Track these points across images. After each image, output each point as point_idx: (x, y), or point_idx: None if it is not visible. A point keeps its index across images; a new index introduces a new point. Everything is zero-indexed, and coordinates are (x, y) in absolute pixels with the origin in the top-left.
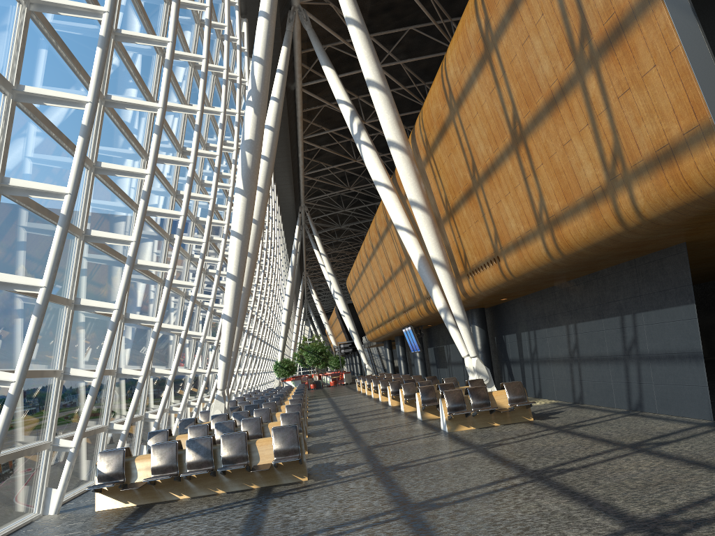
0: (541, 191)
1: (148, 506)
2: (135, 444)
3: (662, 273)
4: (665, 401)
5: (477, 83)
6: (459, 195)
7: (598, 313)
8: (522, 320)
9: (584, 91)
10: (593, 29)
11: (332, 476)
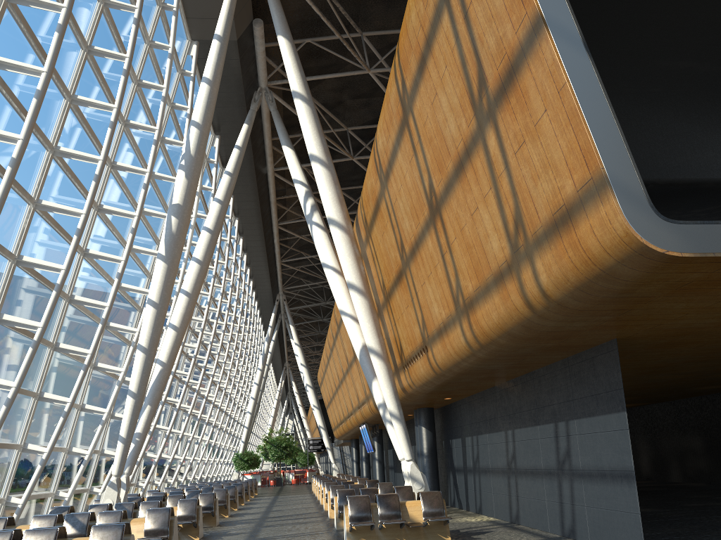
0: (456, 270)
1: None
2: None
3: (594, 375)
4: (597, 529)
5: (400, 152)
6: (393, 278)
7: (534, 418)
8: (467, 423)
9: (485, 149)
10: (488, 76)
11: None
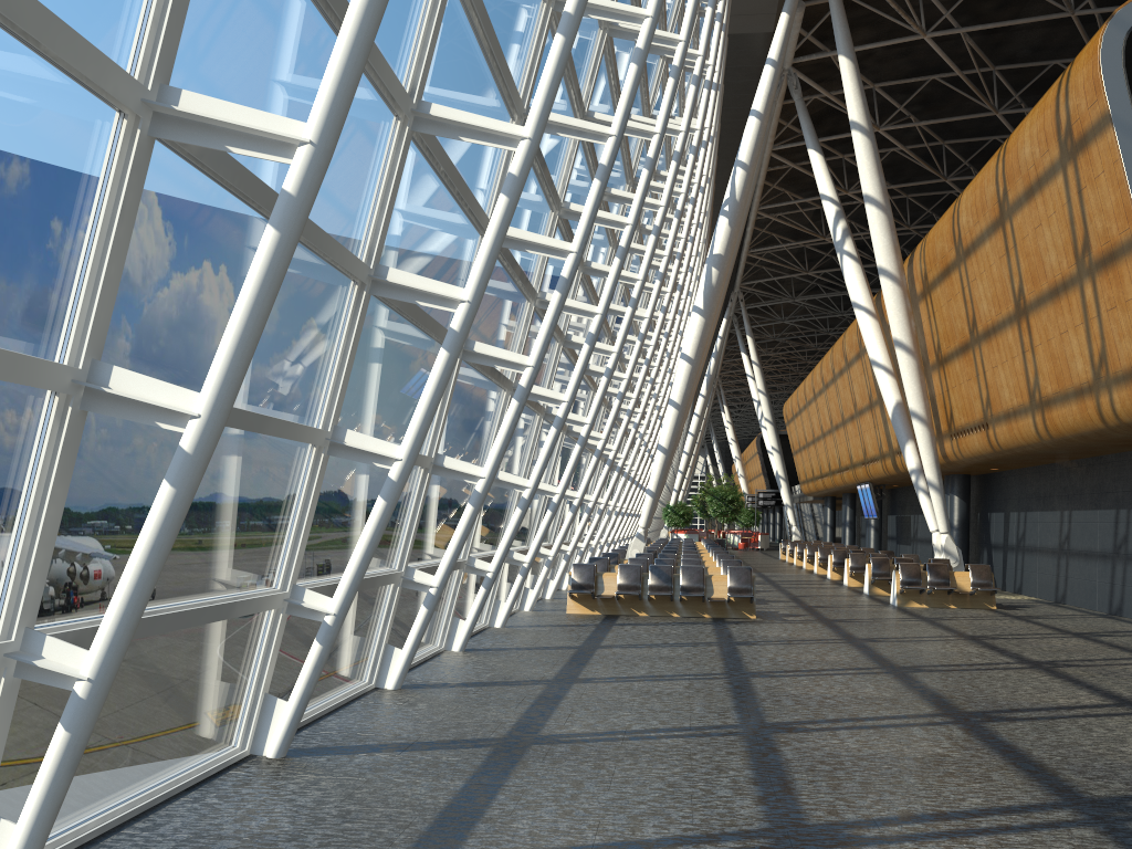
0: (1036, 369)
1: (614, 616)
2: (558, 570)
3: None
4: None
5: (988, 243)
6: (954, 346)
7: (1095, 502)
8: (1013, 498)
9: (1081, 293)
10: (1092, 245)
11: (779, 618)
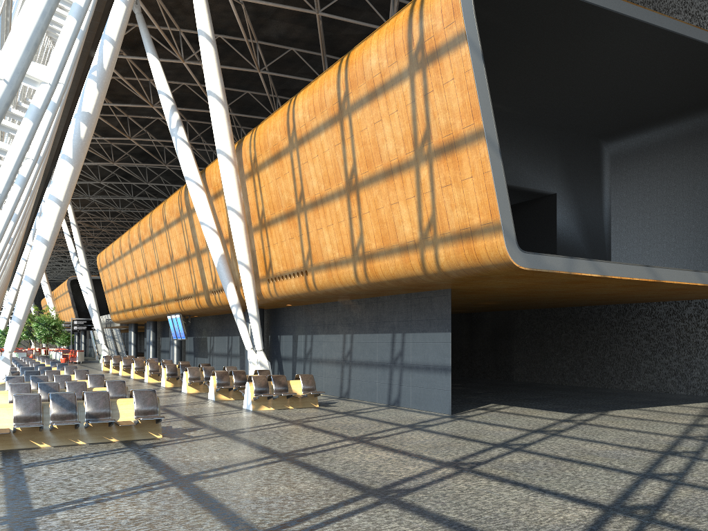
0: (363, 231)
1: (11, 451)
2: None
3: (431, 307)
4: (418, 399)
5: (324, 134)
6: (279, 213)
7: (374, 328)
8: (301, 325)
9: (417, 173)
10: (434, 137)
11: (183, 435)
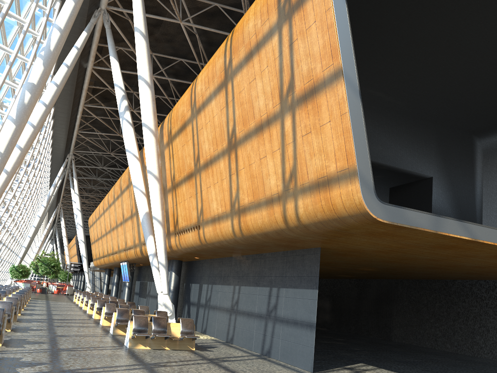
0: (239, 187)
1: None
2: None
3: (302, 265)
4: (285, 353)
5: (214, 100)
6: (183, 175)
7: (256, 282)
8: (206, 276)
9: (282, 125)
10: (297, 86)
11: (11, 371)
